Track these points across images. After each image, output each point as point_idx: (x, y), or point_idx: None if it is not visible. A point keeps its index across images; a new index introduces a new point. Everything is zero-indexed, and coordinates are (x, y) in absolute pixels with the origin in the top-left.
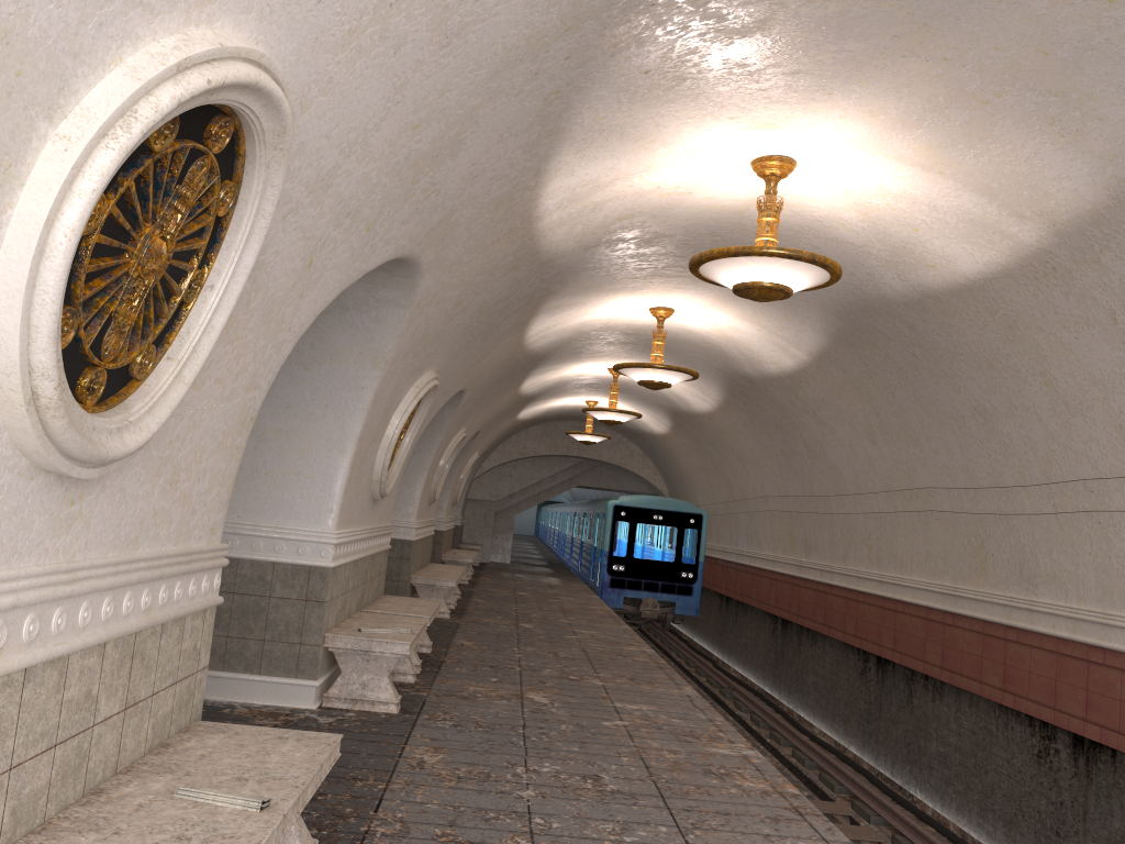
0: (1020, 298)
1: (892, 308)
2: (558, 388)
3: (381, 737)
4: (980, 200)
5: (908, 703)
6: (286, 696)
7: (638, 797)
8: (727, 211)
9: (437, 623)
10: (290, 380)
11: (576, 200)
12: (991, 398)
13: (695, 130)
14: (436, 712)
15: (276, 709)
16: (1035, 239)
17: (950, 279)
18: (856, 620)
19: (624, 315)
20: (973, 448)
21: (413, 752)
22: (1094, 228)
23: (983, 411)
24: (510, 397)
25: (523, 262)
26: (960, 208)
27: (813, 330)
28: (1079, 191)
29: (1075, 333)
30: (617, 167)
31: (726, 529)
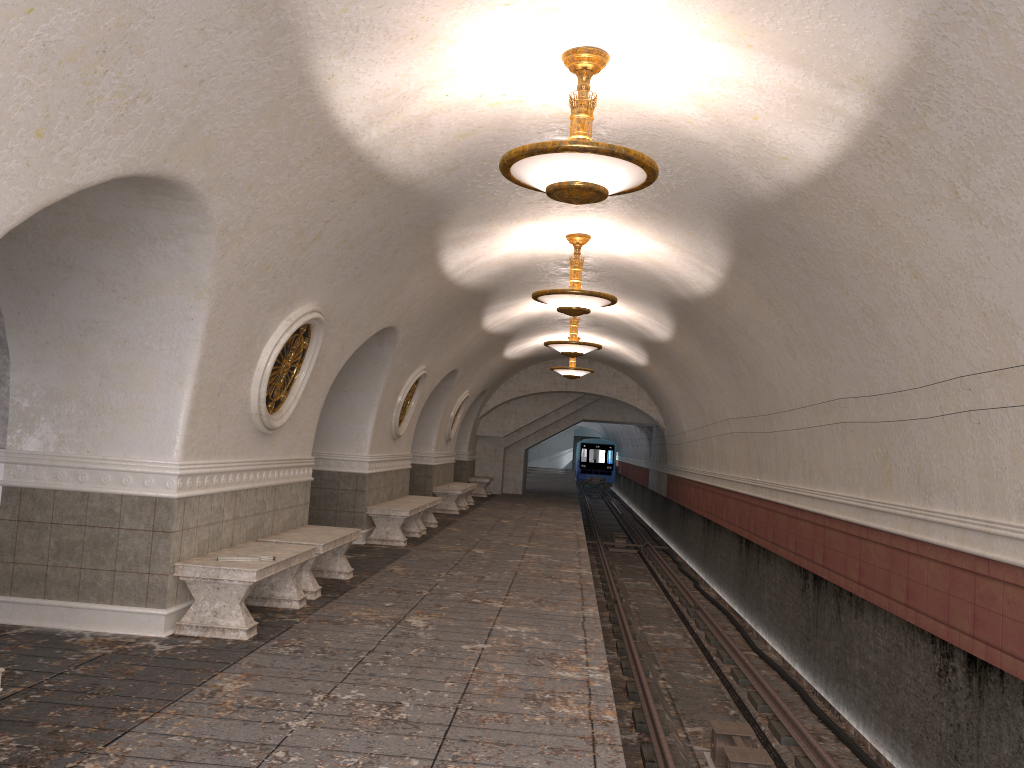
0: (870, 182)
1: (769, 210)
2: (531, 325)
3: (202, 665)
4: (798, 73)
5: (837, 620)
6: (137, 624)
7: (422, 726)
8: None
9: (387, 551)
10: (123, 316)
11: (388, 114)
12: (874, 297)
13: (475, 22)
14: (291, 638)
15: (123, 638)
16: (862, 110)
17: (806, 171)
18: (795, 537)
19: (546, 245)
20: (870, 354)
21: (220, 680)
22: (910, 87)
23: (871, 313)
24: (476, 335)
25: (371, 187)
26: (784, 85)
27: (715, 244)
28: (882, 45)
29: (926, 215)
30: (413, 73)
31: (704, 453)
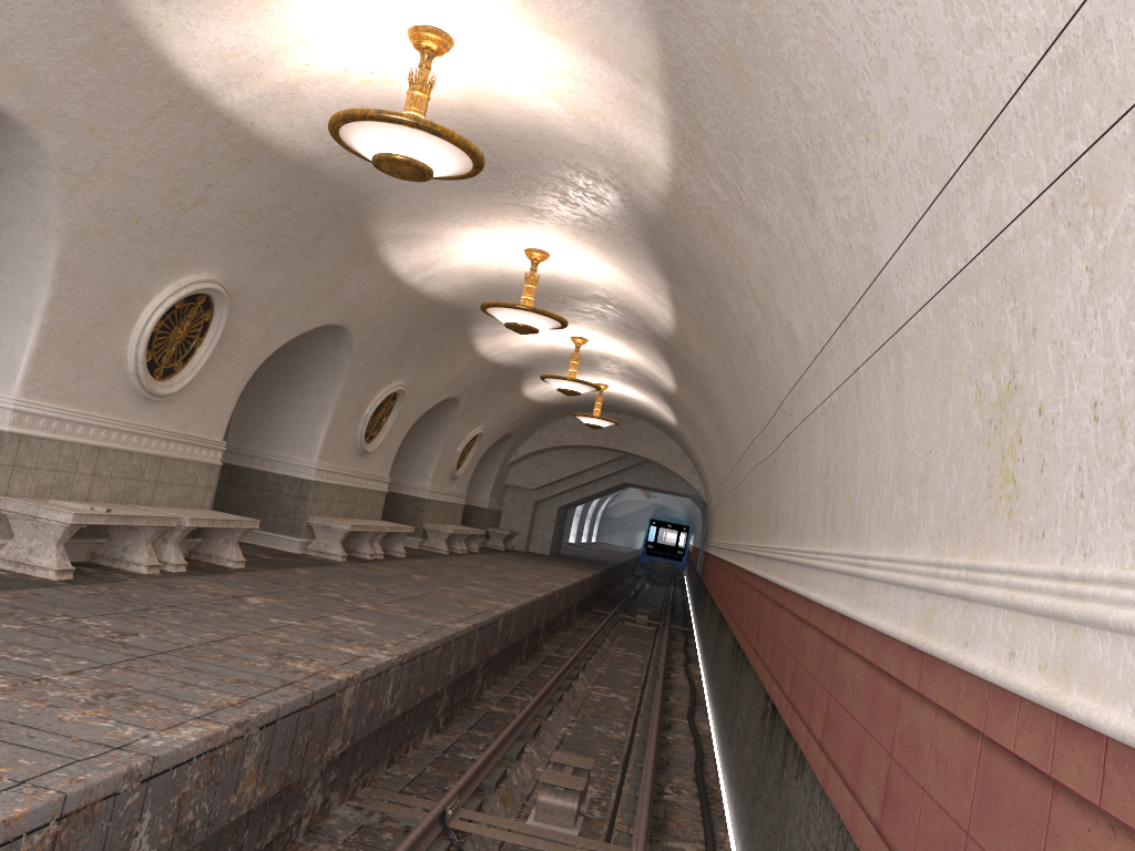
0: (700, 190)
1: (664, 226)
2: (545, 362)
3: None
4: (606, 66)
5: (738, 680)
6: None
7: (132, 648)
8: (458, 109)
9: (315, 561)
10: None
11: (245, 76)
12: (745, 322)
13: None
14: (102, 587)
15: None
16: (662, 108)
17: (663, 178)
18: (733, 597)
19: (509, 260)
20: (758, 387)
21: None
22: (675, 82)
23: (749, 340)
24: (473, 361)
25: (256, 156)
26: (604, 80)
27: (650, 268)
28: (640, 36)
29: (737, 224)
30: (256, 35)
31: (718, 523)
